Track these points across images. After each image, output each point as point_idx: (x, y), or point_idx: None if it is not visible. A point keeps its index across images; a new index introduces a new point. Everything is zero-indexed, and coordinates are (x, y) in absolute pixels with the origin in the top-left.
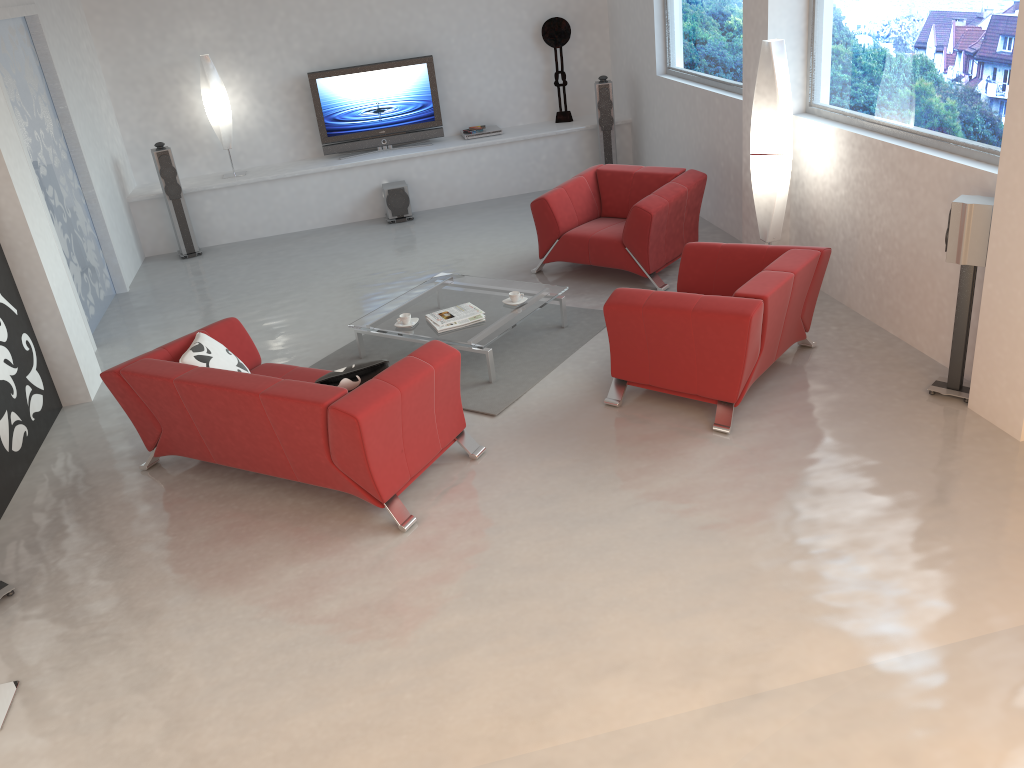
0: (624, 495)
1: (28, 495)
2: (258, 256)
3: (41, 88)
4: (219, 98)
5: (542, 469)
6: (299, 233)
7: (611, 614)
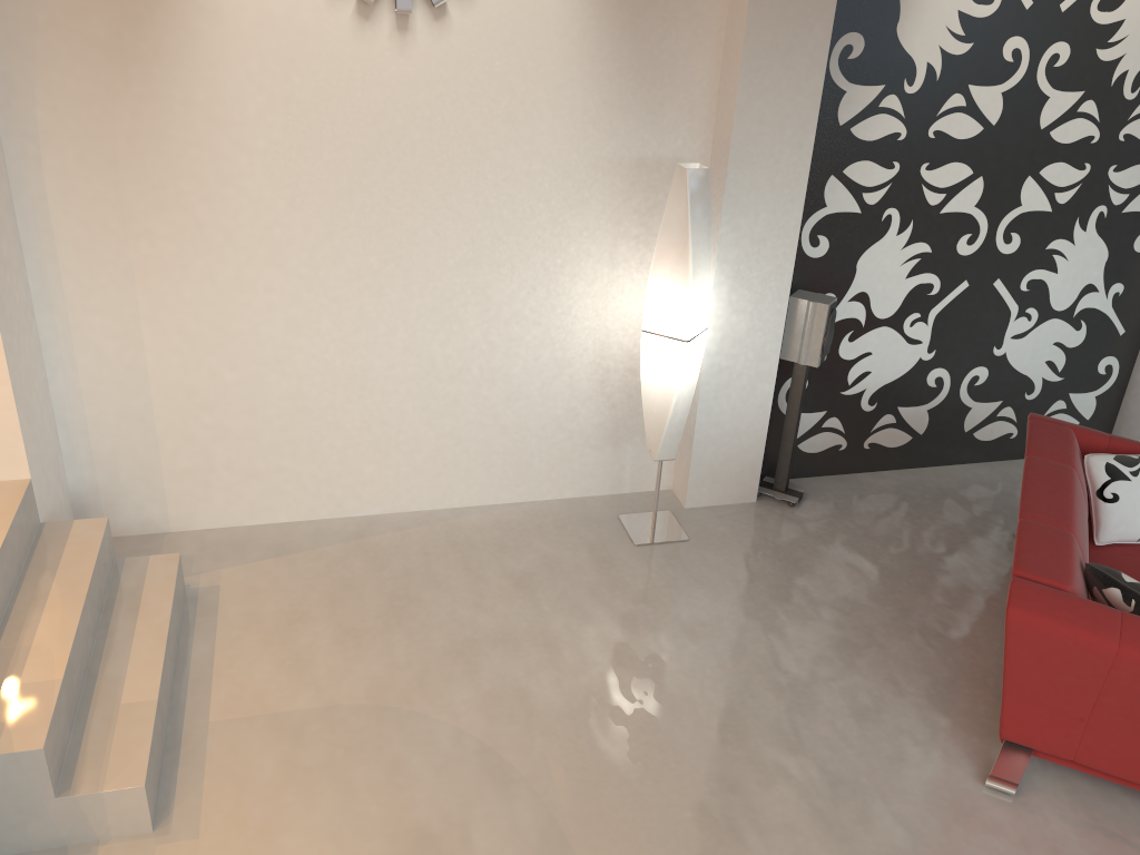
0: None
1: (936, 474)
2: None
3: None
4: None
5: None
6: None
7: None
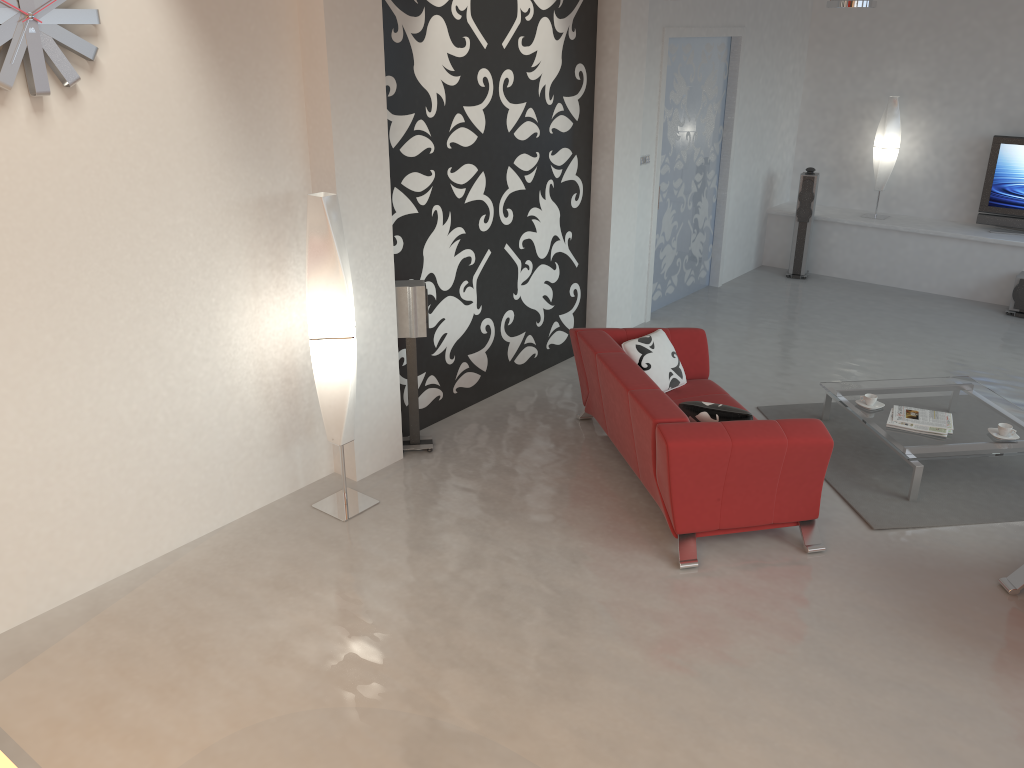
0: (899, 669)
1: (503, 397)
2: (847, 298)
3: (716, 98)
4: (889, 140)
5: (853, 597)
6: (907, 291)
7: (748, 746)
